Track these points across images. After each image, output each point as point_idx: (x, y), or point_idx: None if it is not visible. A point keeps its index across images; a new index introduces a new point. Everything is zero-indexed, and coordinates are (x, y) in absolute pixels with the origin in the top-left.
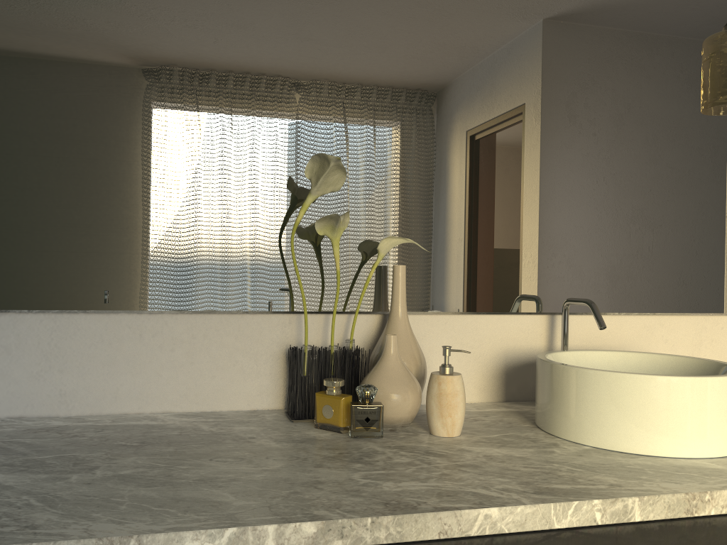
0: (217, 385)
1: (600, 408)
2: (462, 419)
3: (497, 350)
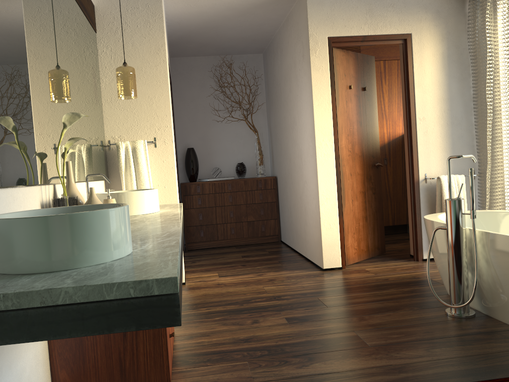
0: None
1: (142, 202)
2: None
3: None
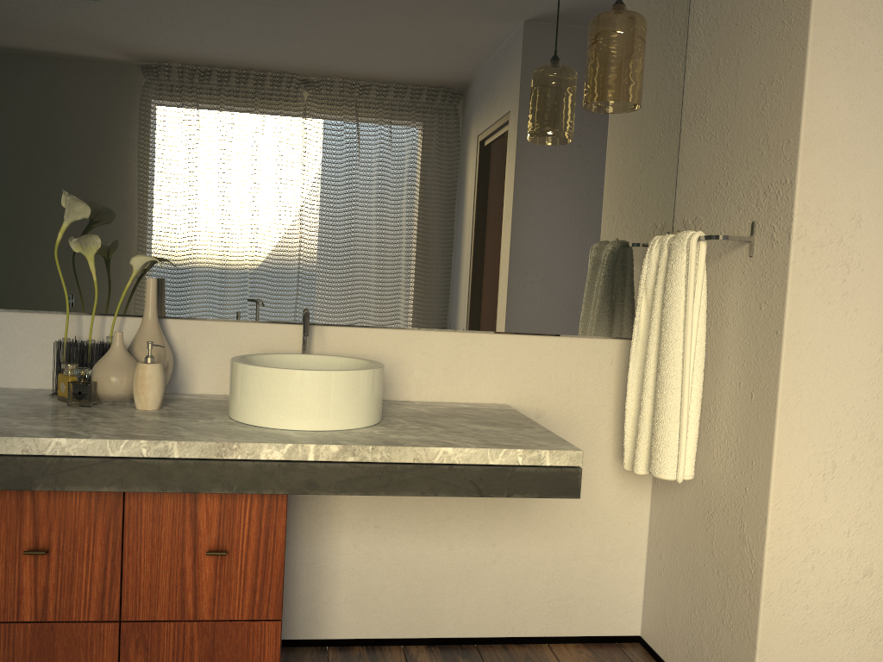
0: (11, 368)
1: (239, 391)
2: (155, 397)
3: (257, 352)
